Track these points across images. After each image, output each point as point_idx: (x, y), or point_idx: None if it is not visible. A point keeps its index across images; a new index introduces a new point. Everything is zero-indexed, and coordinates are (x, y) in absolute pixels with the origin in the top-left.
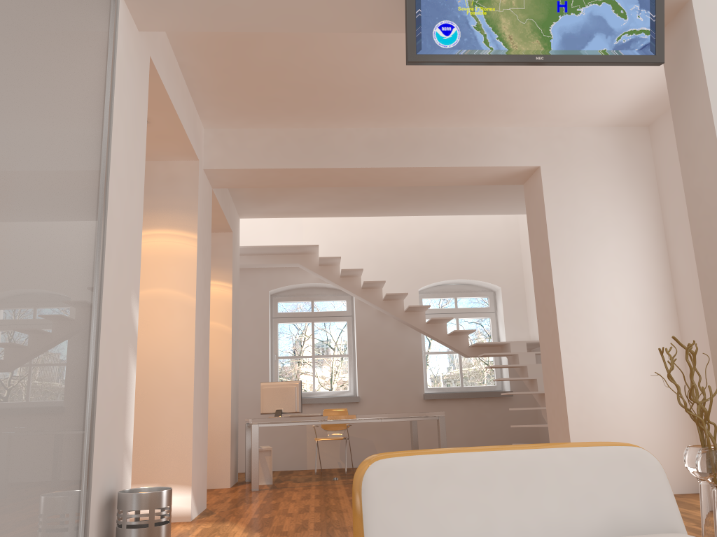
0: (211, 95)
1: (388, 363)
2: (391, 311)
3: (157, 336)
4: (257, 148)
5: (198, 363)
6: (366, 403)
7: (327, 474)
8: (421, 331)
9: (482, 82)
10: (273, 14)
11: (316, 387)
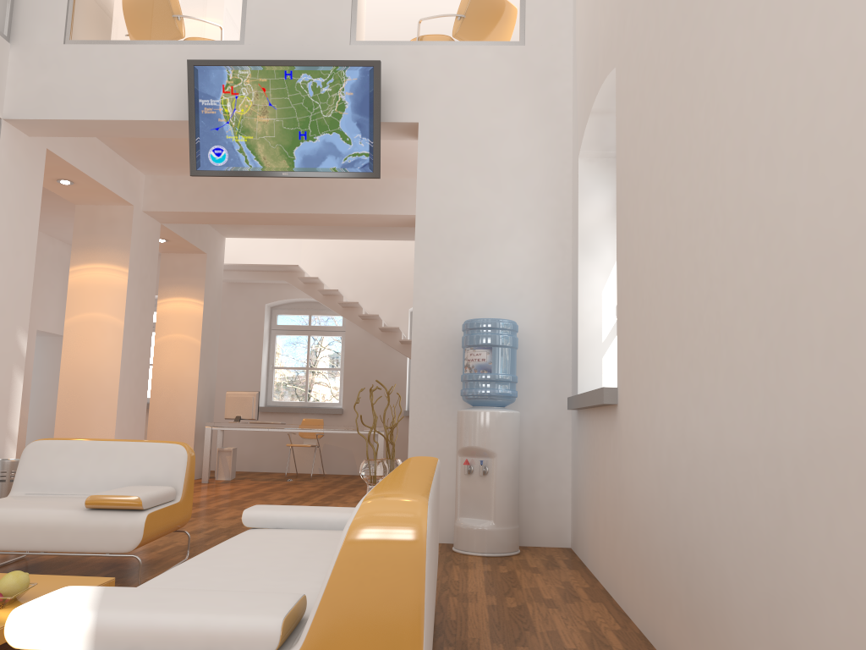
0: (135, 155)
1: (373, 379)
2: (369, 330)
3: (93, 351)
4: (188, 193)
5: (127, 374)
6: (349, 416)
7: (295, 477)
8: (398, 351)
9: None
10: (116, 129)
11: (328, 397)
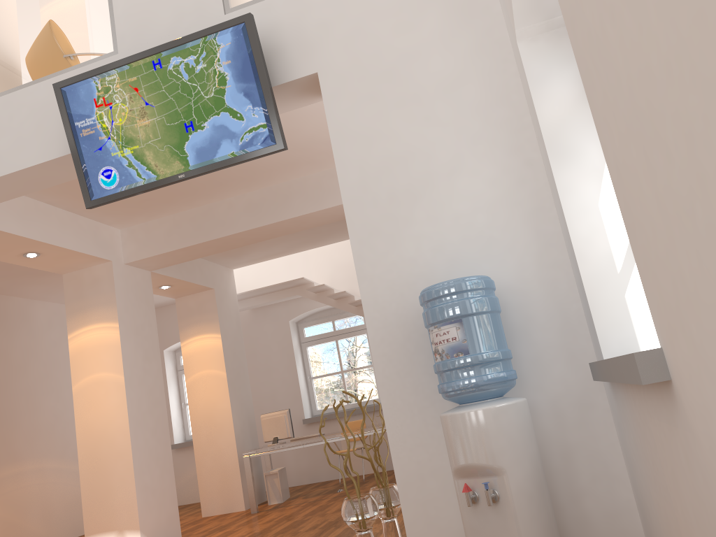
0: (96, 211)
1: None
2: None
3: (102, 412)
4: (160, 235)
5: (140, 427)
6: None
7: (349, 483)
8: None
9: (293, 142)
10: (20, 184)
11: (374, 393)
